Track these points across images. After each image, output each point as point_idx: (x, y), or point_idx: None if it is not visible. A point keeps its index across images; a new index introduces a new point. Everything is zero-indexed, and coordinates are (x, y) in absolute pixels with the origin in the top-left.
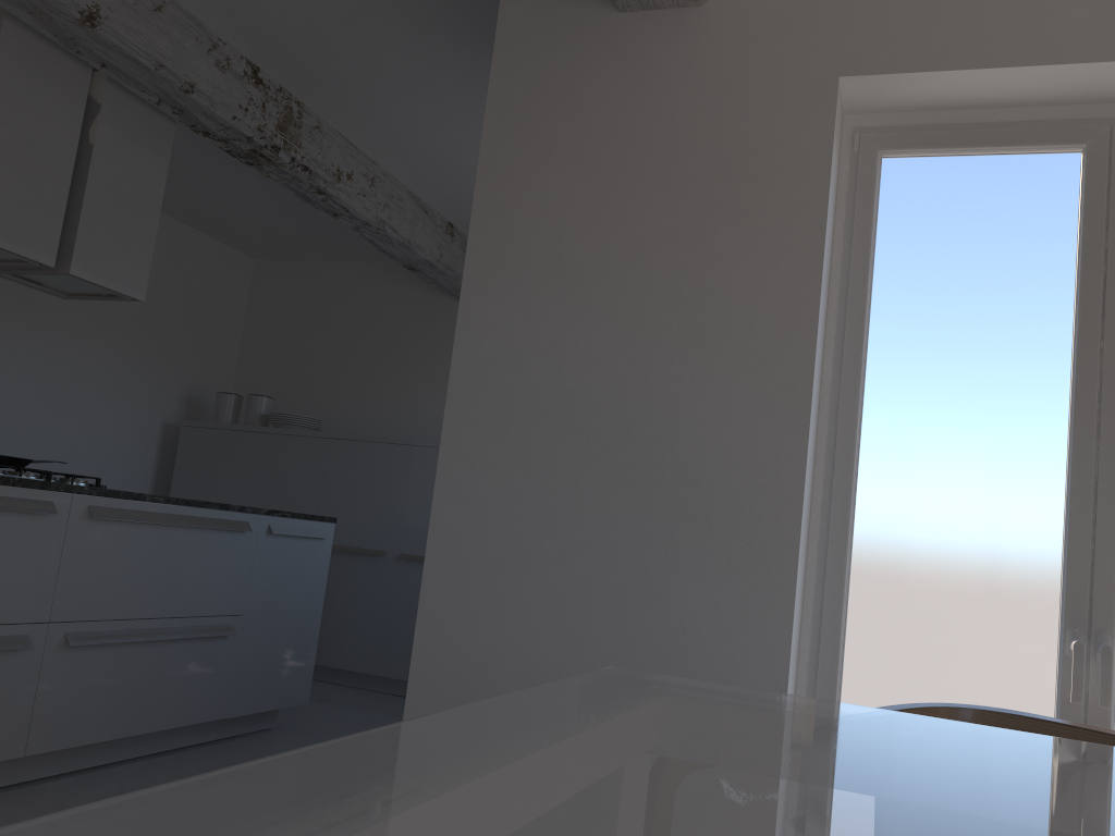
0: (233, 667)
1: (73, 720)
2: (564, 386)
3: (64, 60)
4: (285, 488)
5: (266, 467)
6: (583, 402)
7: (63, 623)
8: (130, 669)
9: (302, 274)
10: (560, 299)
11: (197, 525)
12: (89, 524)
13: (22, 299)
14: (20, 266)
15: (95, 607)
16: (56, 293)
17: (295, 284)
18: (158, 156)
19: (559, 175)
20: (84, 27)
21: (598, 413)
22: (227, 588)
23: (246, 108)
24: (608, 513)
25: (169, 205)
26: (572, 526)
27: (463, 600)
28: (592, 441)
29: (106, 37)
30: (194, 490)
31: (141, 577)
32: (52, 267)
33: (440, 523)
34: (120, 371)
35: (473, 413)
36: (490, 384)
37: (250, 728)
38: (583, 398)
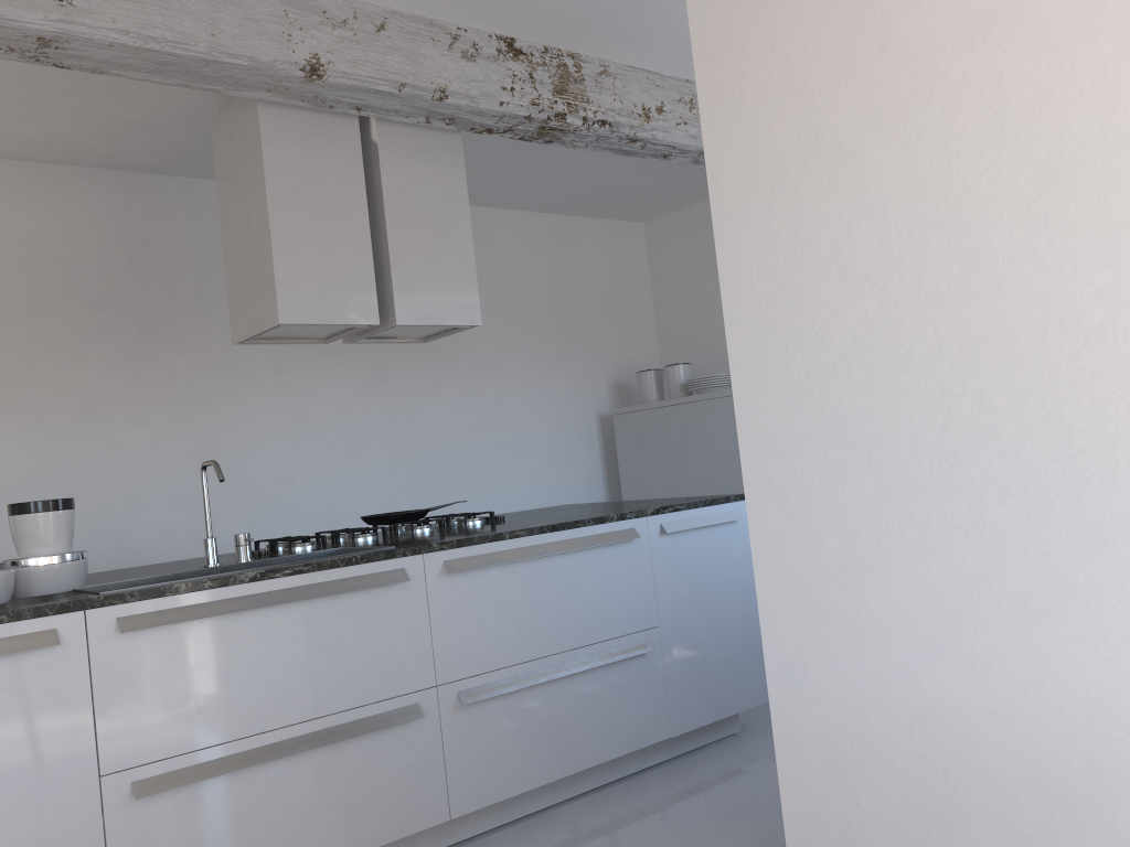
0: (662, 684)
1: (492, 774)
2: (866, 312)
3: (327, 119)
4: (720, 456)
5: (697, 438)
6: (896, 327)
7: (452, 683)
8: (540, 712)
9: (690, 222)
10: (832, 192)
11: (571, 548)
12: (450, 579)
13: (431, 342)
14: (357, 331)
15: (482, 660)
16: (412, 341)
17: (687, 235)
18: (451, 173)
19: (789, 20)
20: (314, 82)
21: (921, 337)
22: (628, 603)
23: (511, 87)
24: (970, 480)
25: (536, 203)
26: (924, 507)
27: (810, 625)
28: (923, 380)
29: (337, 82)
30: (639, 476)
31: (524, 617)
32: (378, 324)
33: (760, 528)
34: (541, 379)
35: (763, 378)
36: (774, 335)
37: (709, 739)
38: (895, 322)
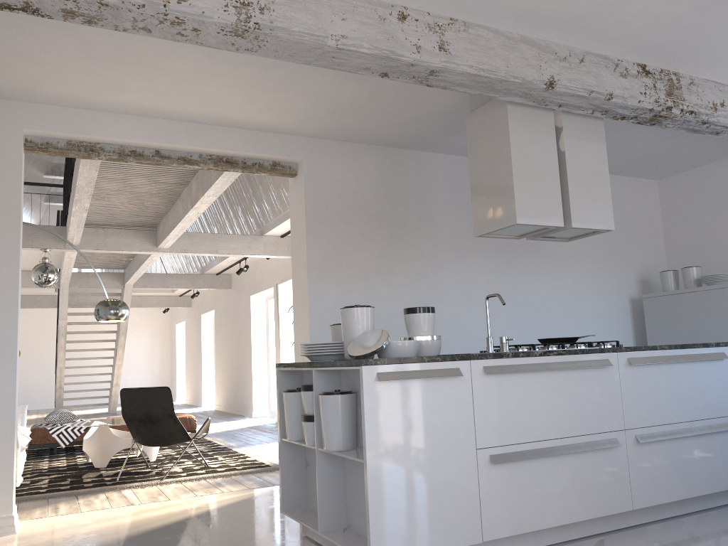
0: None
1: (653, 487)
2: None
3: (538, 112)
4: None
5: (709, 313)
6: None
7: (632, 429)
8: (676, 455)
9: (693, 179)
10: None
11: (692, 359)
12: (630, 369)
13: (536, 248)
14: (545, 231)
15: (646, 418)
16: (562, 240)
17: (690, 187)
18: (598, 142)
19: None
20: (548, 91)
21: None
22: (722, 398)
23: (644, 92)
24: None
25: None
26: None
27: None
28: None
29: (560, 90)
30: (662, 337)
31: (667, 397)
32: (562, 226)
33: None
34: (596, 274)
35: None
36: None
37: None
38: None
